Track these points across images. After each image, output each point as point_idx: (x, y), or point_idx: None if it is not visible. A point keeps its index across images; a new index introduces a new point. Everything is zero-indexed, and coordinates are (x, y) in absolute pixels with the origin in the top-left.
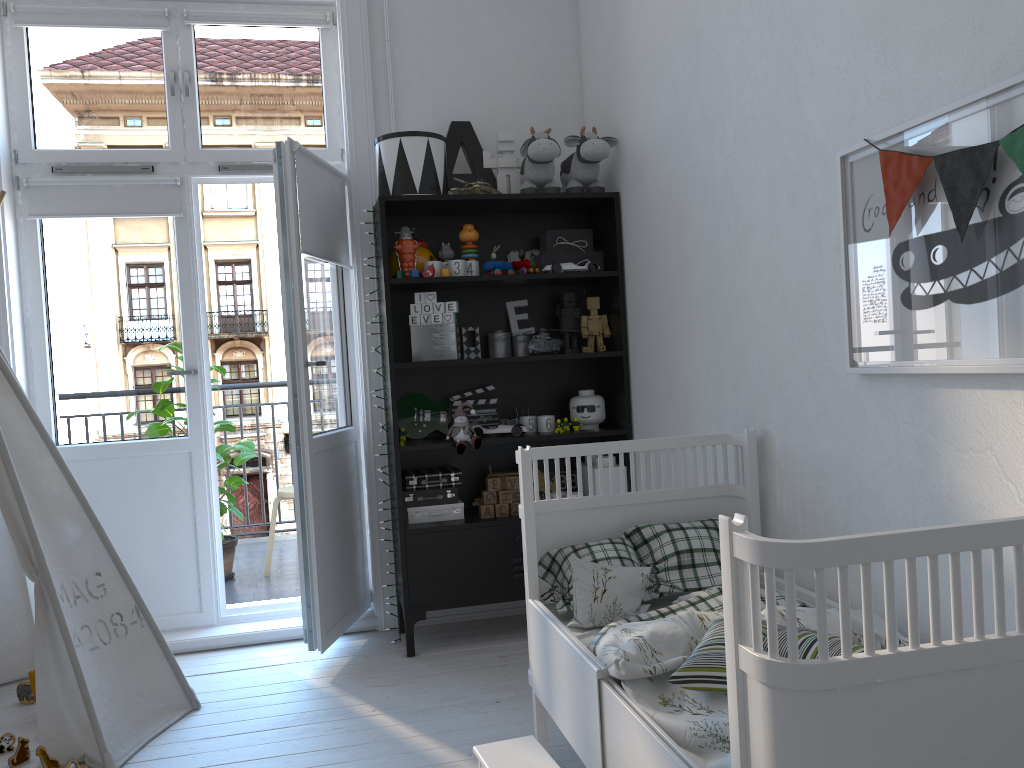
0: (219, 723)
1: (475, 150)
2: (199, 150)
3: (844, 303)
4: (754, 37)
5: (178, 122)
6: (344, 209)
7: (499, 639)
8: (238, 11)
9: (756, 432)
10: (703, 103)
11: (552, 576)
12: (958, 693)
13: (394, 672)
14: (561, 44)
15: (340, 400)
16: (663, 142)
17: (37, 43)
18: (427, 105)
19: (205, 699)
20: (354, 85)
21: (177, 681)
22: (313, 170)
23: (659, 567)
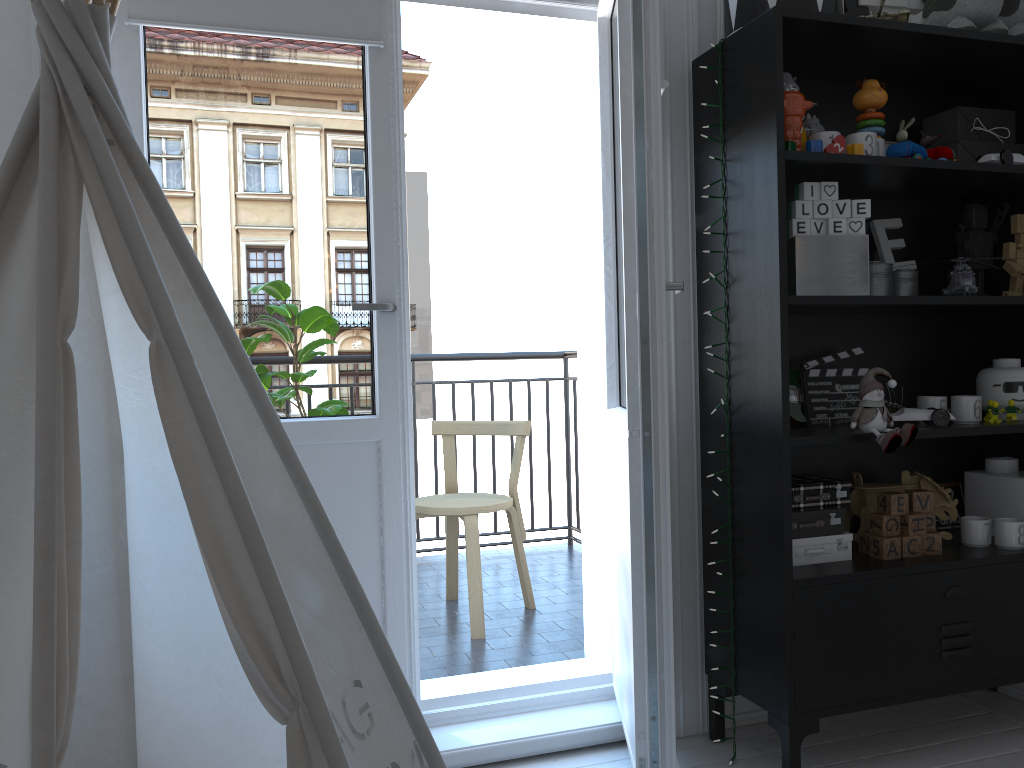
0: None
1: None
2: None
3: None
4: None
5: None
6: None
7: (901, 757)
8: None
9: None
10: None
11: None
12: None
13: None
14: None
15: None
16: None
17: None
18: None
19: None
20: None
21: None
22: None
23: None
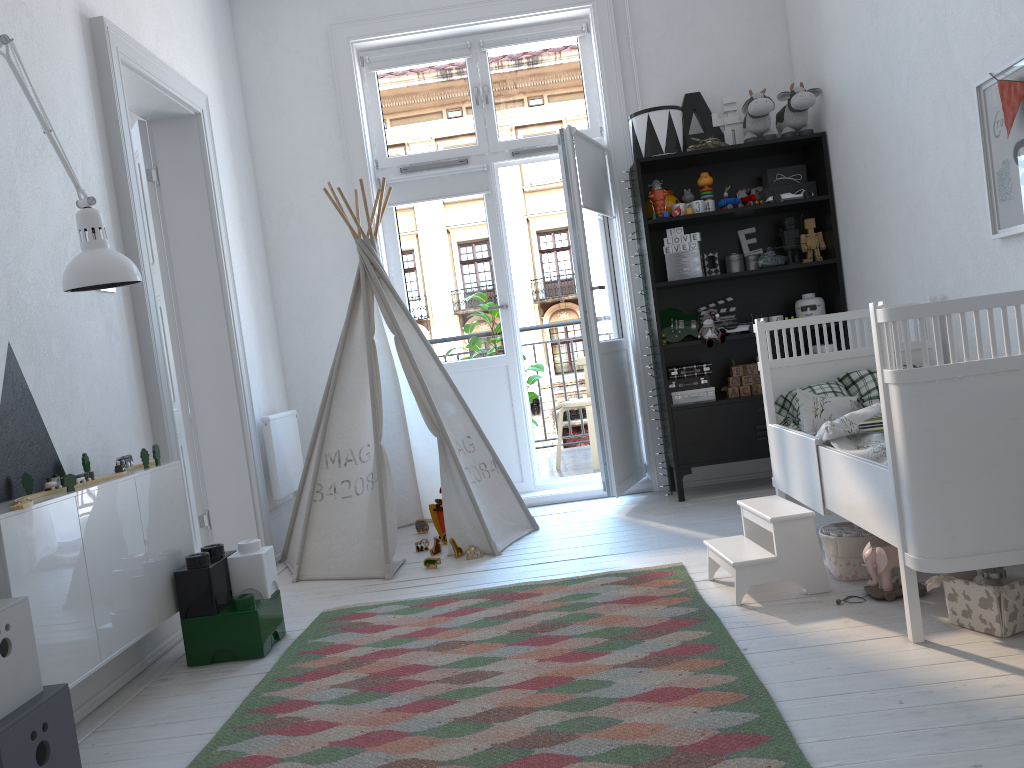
0: (555, 534)
1: (705, 114)
2: (497, 142)
3: (985, 190)
4: (916, 4)
5: (481, 124)
6: (606, 173)
7: (749, 490)
8: (518, 34)
9: (937, 298)
10: (884, 55)
11: (785, 411)
12: (1010, 384)
13: (671, 508)
14: (770, 17)
15: (613, 318)
16: (856, 88)
17: (384, 82)
18: (664, 84)
19: (540, 526)
20: (608, 77)
21: (522, 511)
22: (584, 146)
23: (864, 398)
